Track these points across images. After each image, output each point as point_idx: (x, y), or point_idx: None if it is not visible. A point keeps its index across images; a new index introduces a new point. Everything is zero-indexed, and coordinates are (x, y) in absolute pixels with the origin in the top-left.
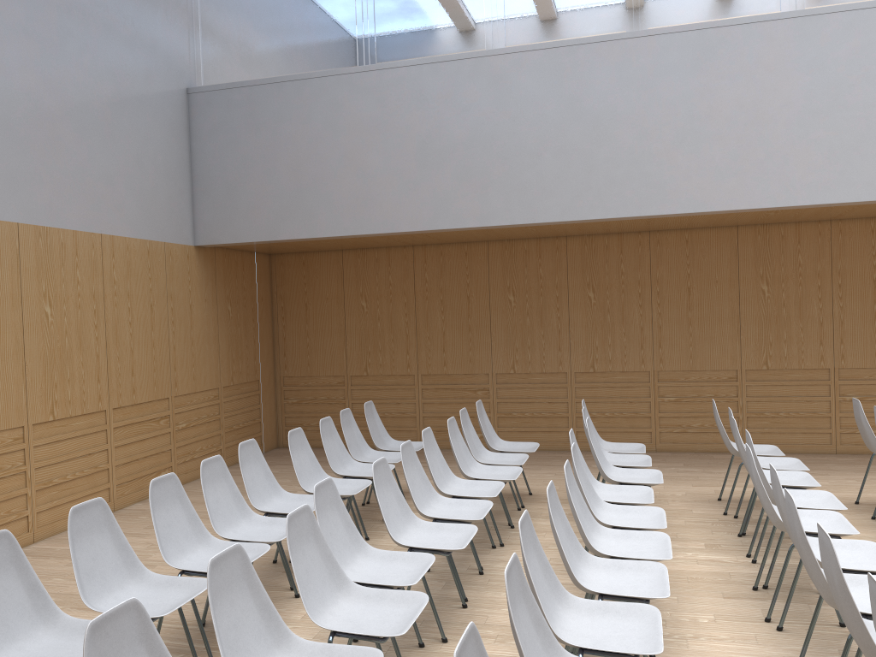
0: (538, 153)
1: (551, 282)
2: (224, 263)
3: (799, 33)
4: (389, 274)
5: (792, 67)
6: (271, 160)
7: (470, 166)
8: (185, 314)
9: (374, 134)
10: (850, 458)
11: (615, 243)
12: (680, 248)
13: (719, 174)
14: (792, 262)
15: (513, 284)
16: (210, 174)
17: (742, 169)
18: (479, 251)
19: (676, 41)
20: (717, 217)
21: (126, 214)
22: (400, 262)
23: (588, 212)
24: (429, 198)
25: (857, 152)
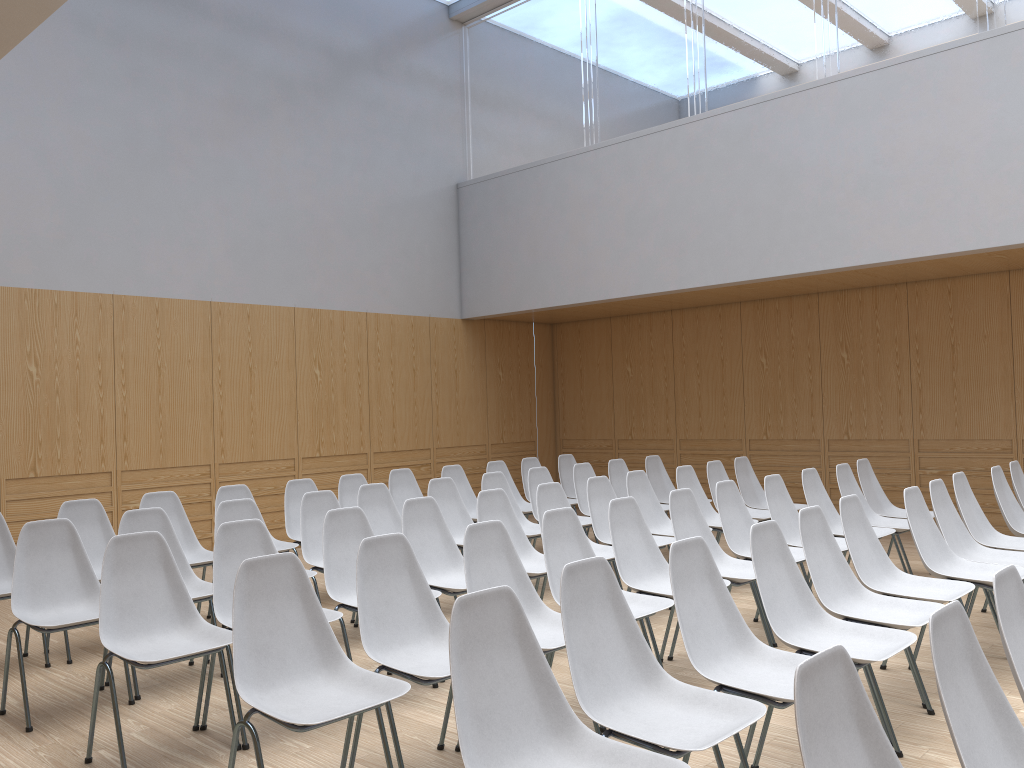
0: (728, 214)
1: (802, 343)
2: (495, 333)
3: (987, 57)
4: (650, 339)
5: (980, 94)
6: (515, 240)
7: (669, 231)
8: (449, 378)
9: (591, 209)
10: None
11: (869, 298)
12: (941, 300)
13: (904, 220)
14: None
15: (765, 346)
16: (472, 255)
17: (928, 212)
18: (732, 312)
19: (857, 84)
20: (940, 264)
21: (390, 295)
22: (660, 327)
23: (775, 269)
24: (635, 264)
25: None
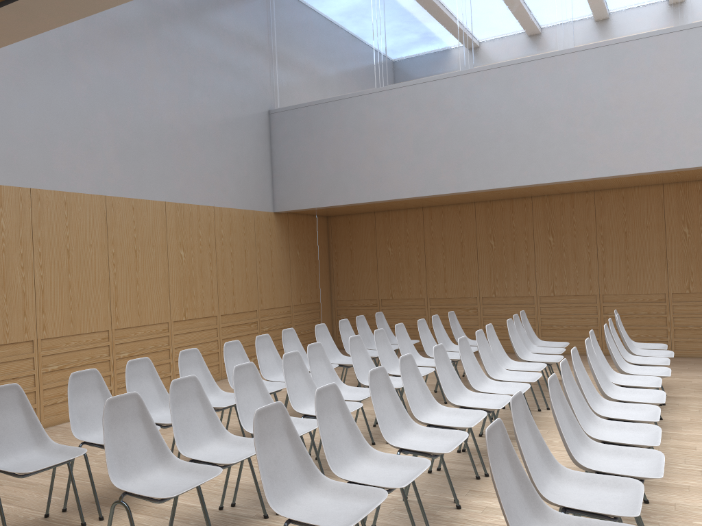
0: (495, 140)
1: (521, 230)
2: (294, 223)
3: (685, 42)
4: (406, 227)
5: (680, 66)
6: (320, 154)
7: (449, 151)
8: (267, 256)
9: (385, 133)
10: None
11: (568, 200)
12: (618, 202)
13: (626, 148)
14: None
15: (493, 232)
16: (283, 165)
17: (644, 143)
18: (469, 209)
19: (592, 54)
20: (635, 178)
21: (229, 193)
22: (414, 219)
23: (531, 179)
24: (421, 174)
25: None
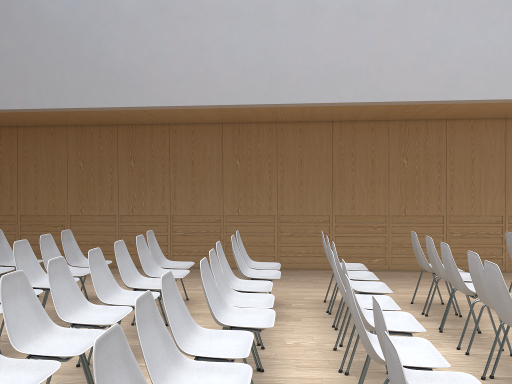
0: (62, 60)
1: (107, 155)
2: None
3: None
4: (0, 145)
5: (222, 14)
6: None
7: (16, 66)
8: None
9: None
10: (282, 271)
11: (148, 130)
12: (188, 136)
13: (177, 82)
14: (254, 147)
15: (83, 155)
16: None
17: (191, 79)
18: (61, 132)
19: None
20: (192, 113)
21: None
22: (8, 137)
23: (94, 102)
24: None
25: (259, 72)
